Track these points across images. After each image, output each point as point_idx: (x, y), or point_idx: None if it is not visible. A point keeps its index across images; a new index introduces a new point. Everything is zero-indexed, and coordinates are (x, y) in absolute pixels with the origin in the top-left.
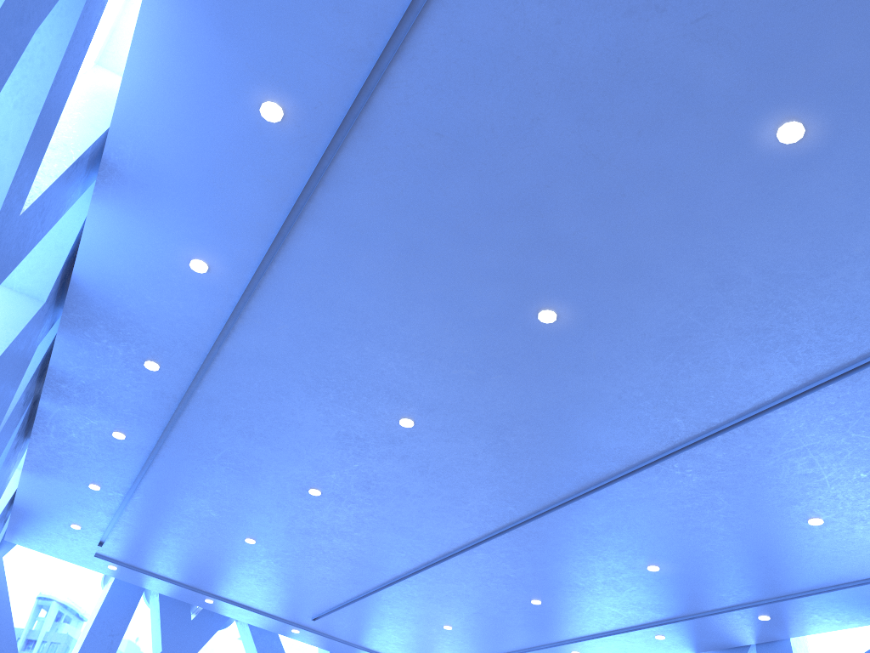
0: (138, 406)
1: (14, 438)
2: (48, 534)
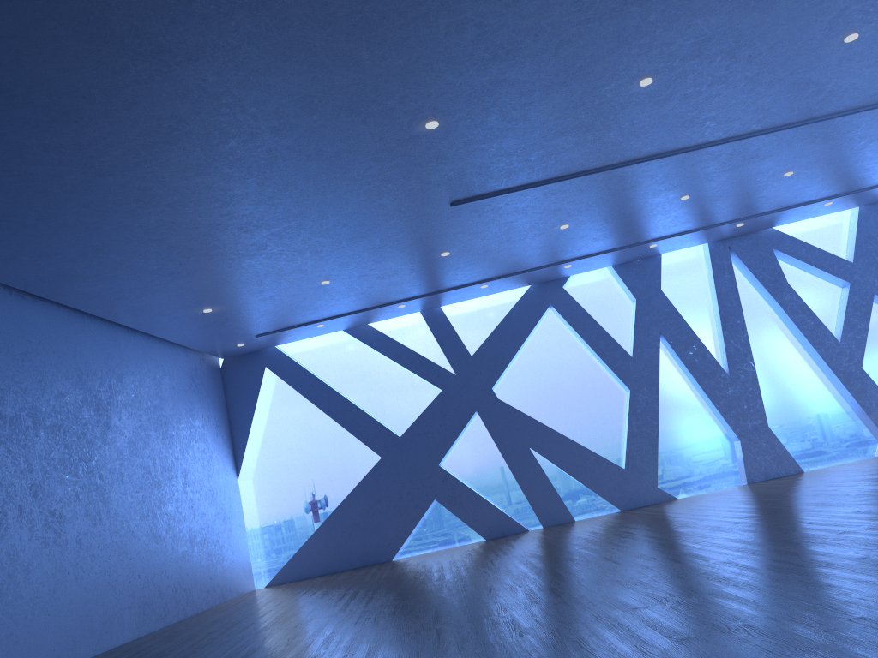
0: None
1: None
2: None
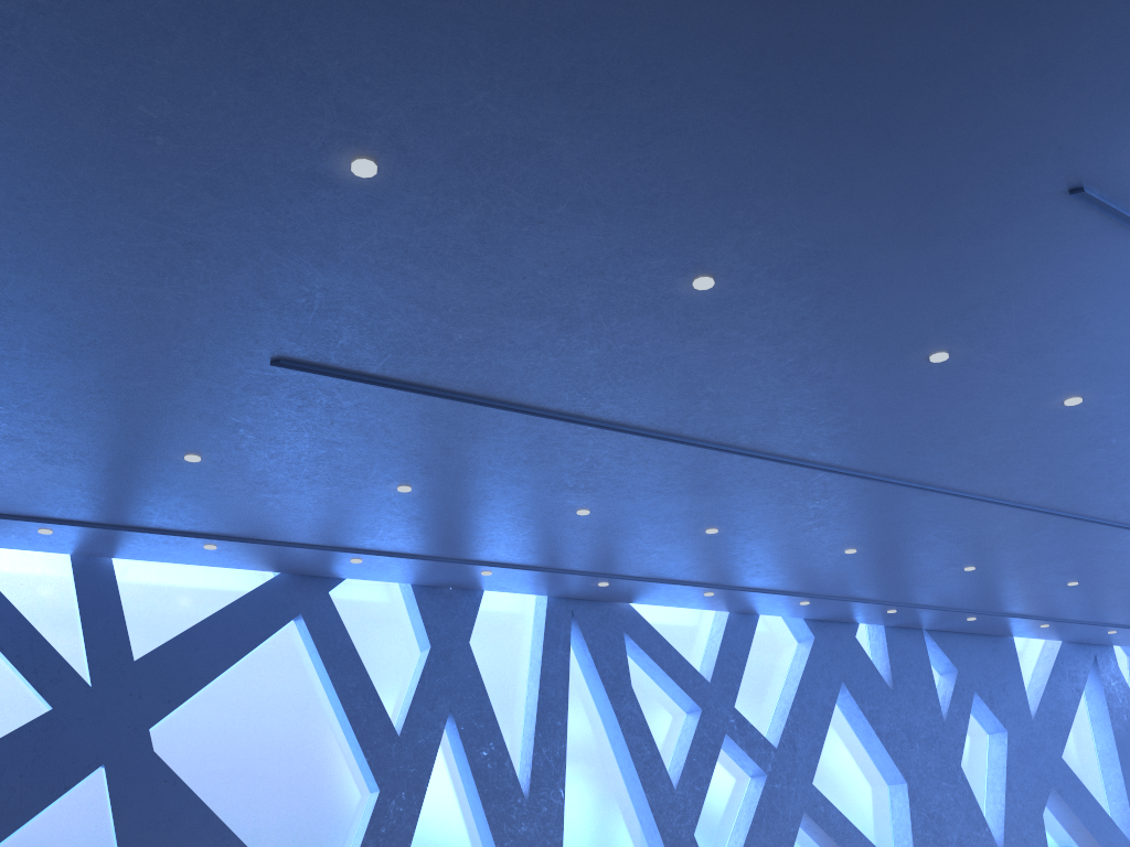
0: (936, 614)
1: (942, 649)
2: (1123, 638)
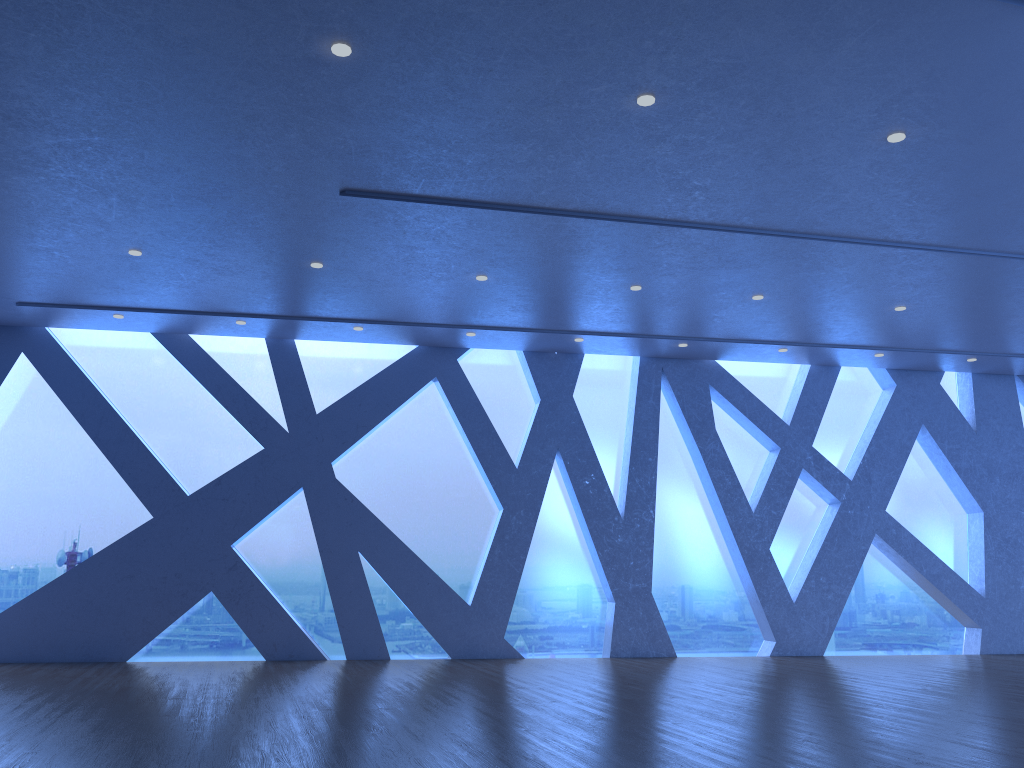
0: (1020, 361)
1: None
2: None
